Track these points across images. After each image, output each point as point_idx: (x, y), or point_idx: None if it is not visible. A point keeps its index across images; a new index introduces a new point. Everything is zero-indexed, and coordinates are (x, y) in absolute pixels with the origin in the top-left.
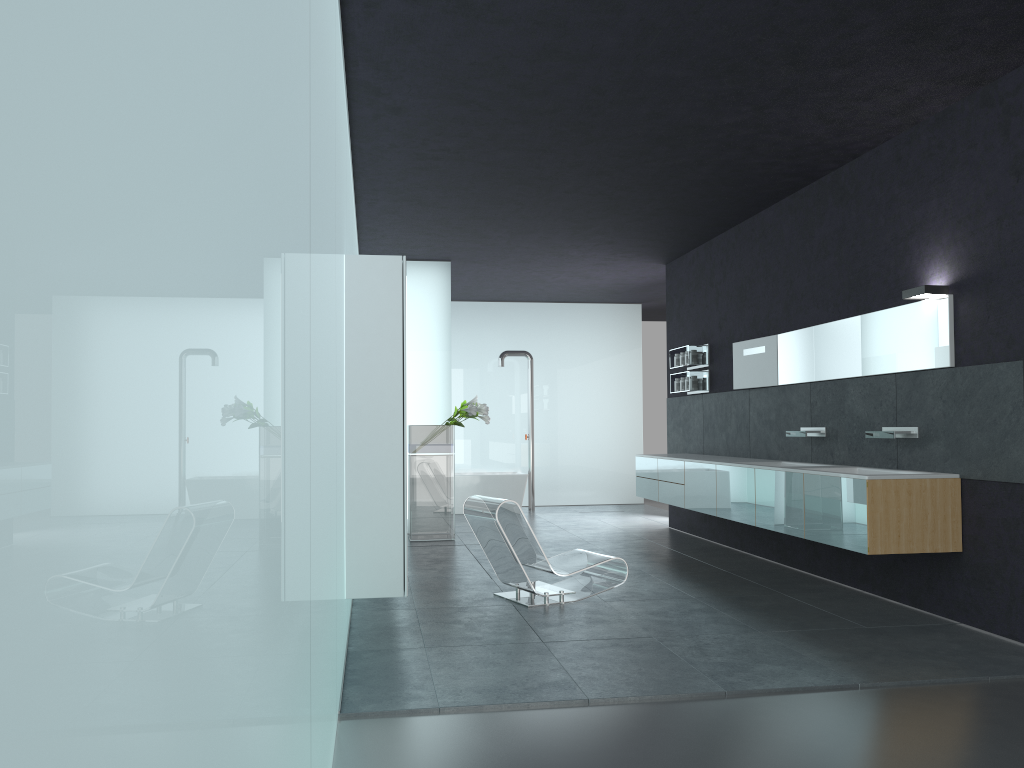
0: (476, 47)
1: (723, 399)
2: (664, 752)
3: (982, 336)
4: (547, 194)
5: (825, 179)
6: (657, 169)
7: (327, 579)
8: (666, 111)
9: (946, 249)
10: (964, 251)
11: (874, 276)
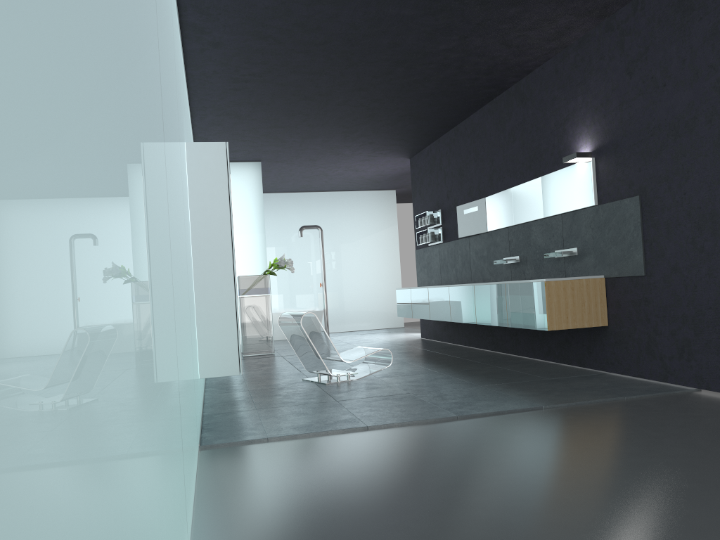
0: None
1: (452, 246)
2: (417, 448)
3: (613, 183)
4: (325, 107)
5: (511, 89)
6: (398, 85)
7: (186, 341)
8: (401, 41)
9: (589, 128)
10: (600, 128)
11: (545, 151)
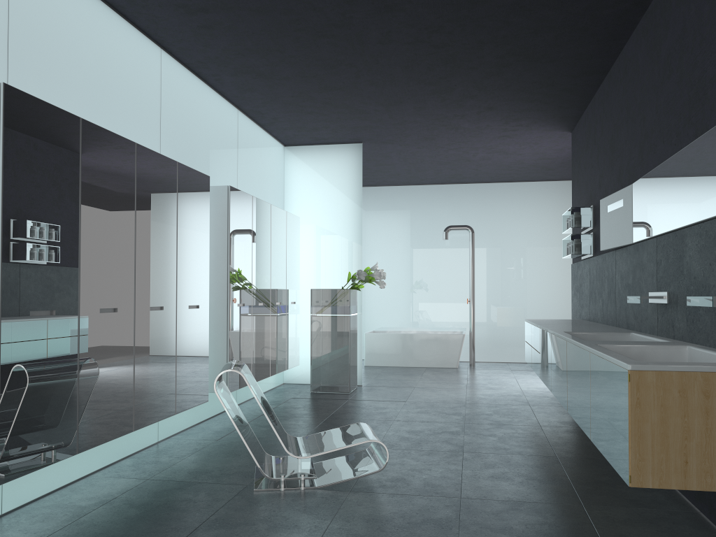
0: None
1: (600, 262)
2: None
3: None
4: (364, 48)
5: None
6: None
7: None
8: None
9: None
10: None
11: (711, 82)
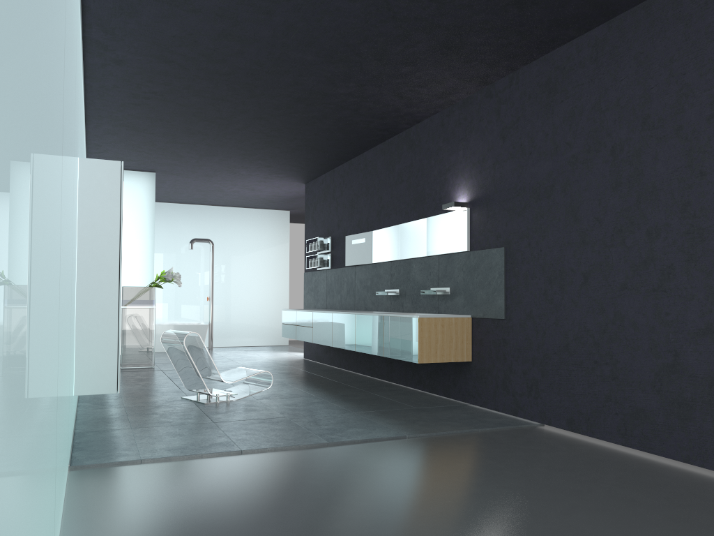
0: (176, 26)
1: (339, 272)
2: (287, 474)
3: (484, 233)
4: (225, 129)
5: (402, 134)
6: (298, 119)
7: (65, 365)
8: (302, 81)
9: (467, 180)
10: (476, 182)
11: (428, 195)
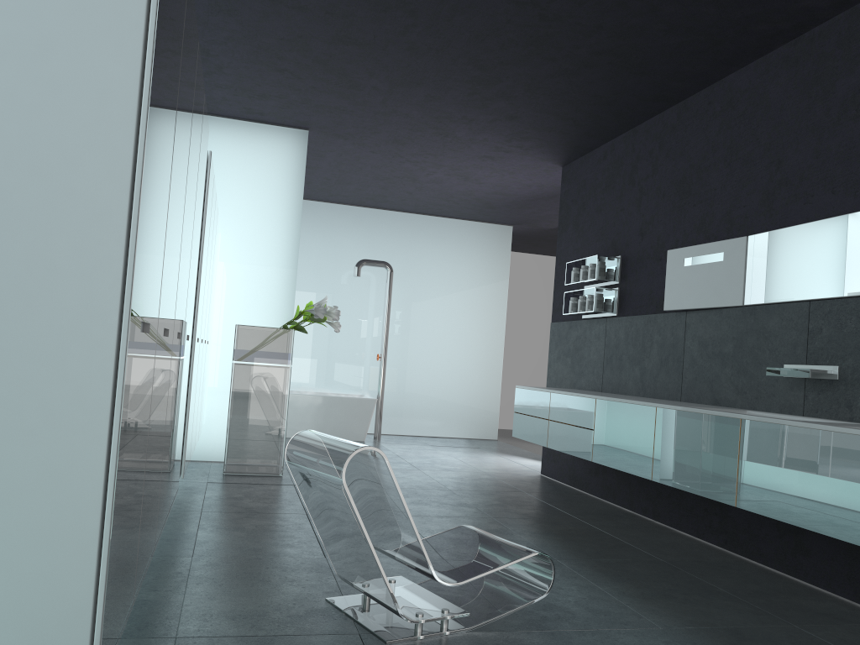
0: None
1: (640, 324)
2: None
3: None
4: None
5: None
6: None
7: None
8: None
9: None
10: None
11: None
